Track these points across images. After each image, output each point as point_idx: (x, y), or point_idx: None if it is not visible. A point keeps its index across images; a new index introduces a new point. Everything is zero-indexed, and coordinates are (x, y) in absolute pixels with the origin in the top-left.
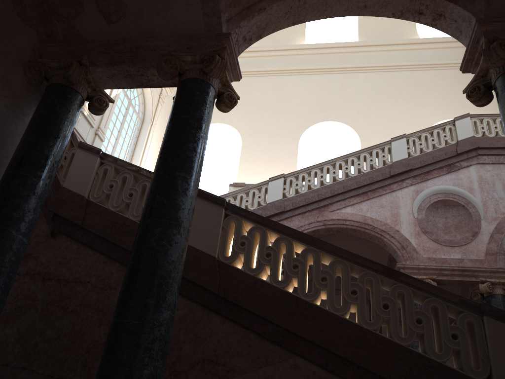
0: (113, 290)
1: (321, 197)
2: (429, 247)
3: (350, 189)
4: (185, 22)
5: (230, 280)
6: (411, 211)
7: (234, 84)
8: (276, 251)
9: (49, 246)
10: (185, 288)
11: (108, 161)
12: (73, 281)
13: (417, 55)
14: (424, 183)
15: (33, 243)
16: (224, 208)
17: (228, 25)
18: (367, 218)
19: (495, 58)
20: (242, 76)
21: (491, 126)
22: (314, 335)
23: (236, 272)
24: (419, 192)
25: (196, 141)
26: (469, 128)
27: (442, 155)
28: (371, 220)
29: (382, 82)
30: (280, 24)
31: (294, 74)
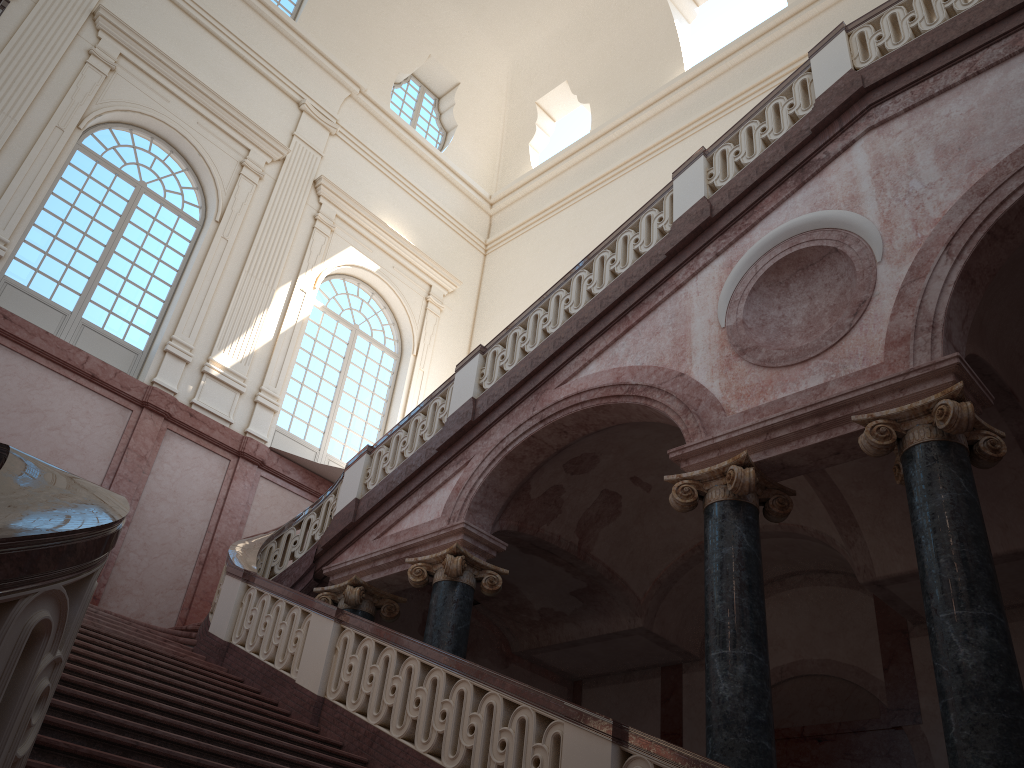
0: None
1: (537, 362)
2: (751, 385)
3: (589, 322)
4: None
5: None
6: (714, 317)
7: (568, 220)
8: None
9: None
10: None
11: None
12: None
13: None
14: (747, 238)
15: None
16: None
17: None
18: (623, 371)
19: None
20: (580, 199)
21: (900, 21)
22: None
23: None
24: (734, 264)
25: None
26: (841, 56)
27: (777, 154)
28: (630, 372)
29: None
30: None
31: (670, 145)
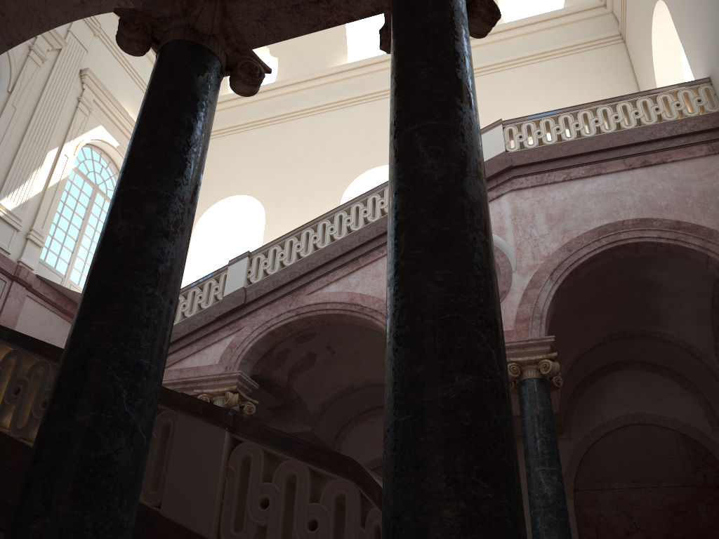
0: None
1: (295, 275)
2: None
3: (333, 258)
4: None
5: None
6: None
7: (255, 138)
8: None
9: None
10: None
11: None
12: None
13: (502, 49)
14: None
15: None
16: None
17: None
18: (356, 295)
19: (124, 41)
20: (265, 125)
21: (532, 132)
22: None
23: None
24: None
25: None
26: (500, 140)
27: None
28: (361, 297)
29: None
30: None
31: (334, 108)
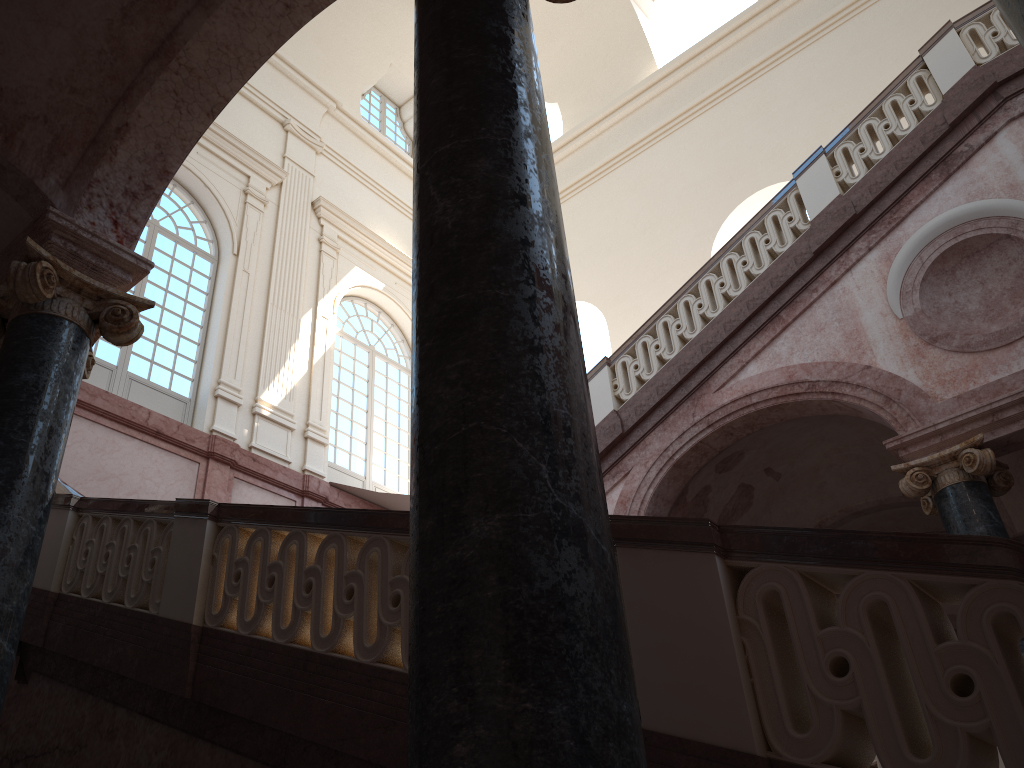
0: (83, 750)
1: (686, 369)
2: (954, 371)
3: (738, 324)
4: (7, 227)
5: (211, 660)
6: (886, 309)
7: None
8: (283, 568)
9: (20, 700)
10: (161, 705)
11: (85, 509)
12: (41, 753)
13: None
14: (899, 231)
15: (5, 703)
16: (207, 518)
17: (68, 192)
18: (794, 369)
19: None
20: (568, 198)
21: None
22: (321, 727)
23: (226, 640)
24: (893, 257)
25: (4, 435)
26: (959, 53)
27: (915, 149)
28: (804, 369)
29: (838, 52)
30: (186, 130)
31: (658, 139)
